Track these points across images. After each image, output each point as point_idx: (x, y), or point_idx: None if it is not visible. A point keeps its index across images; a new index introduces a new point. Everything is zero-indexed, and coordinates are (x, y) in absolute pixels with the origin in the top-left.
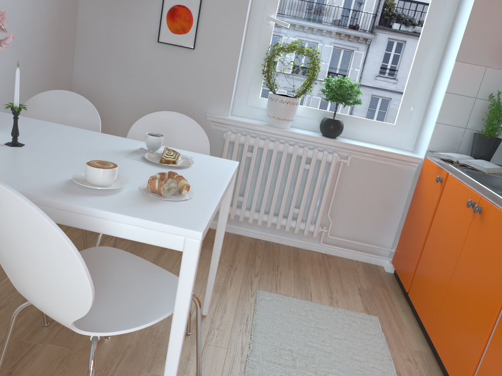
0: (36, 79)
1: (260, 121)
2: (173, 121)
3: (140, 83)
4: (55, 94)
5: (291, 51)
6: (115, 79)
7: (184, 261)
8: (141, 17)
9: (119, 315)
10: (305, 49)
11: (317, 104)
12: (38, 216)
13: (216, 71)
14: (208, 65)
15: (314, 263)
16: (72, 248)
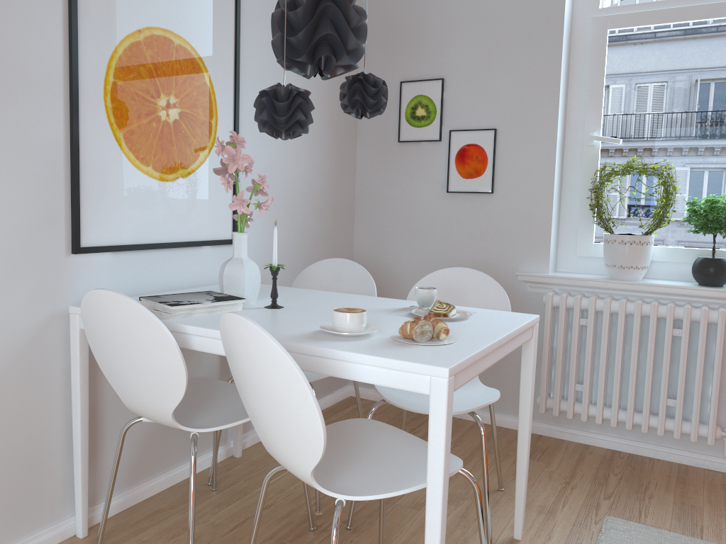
0: (310, 252)
1: (597, 275)
2: (461, 278)
3: (430, 245)
4: (326, 264)
5: (628, 172)
6: (401, 244)
7: (432, 406)
8: (426, 167)
9: (370, 483)
10: (648, 167)
11: (685, 240)
12: (269, 342)
13: (524, 216)
14: (512, 210)
15: (716, 487)
16: (299, 373)
